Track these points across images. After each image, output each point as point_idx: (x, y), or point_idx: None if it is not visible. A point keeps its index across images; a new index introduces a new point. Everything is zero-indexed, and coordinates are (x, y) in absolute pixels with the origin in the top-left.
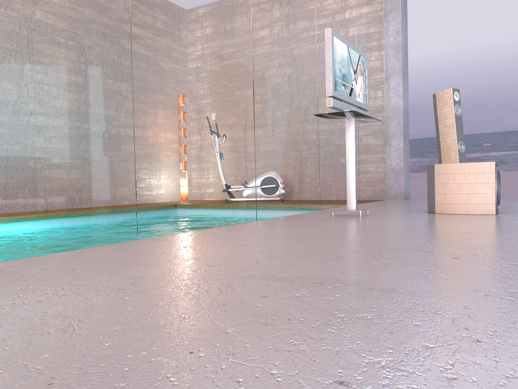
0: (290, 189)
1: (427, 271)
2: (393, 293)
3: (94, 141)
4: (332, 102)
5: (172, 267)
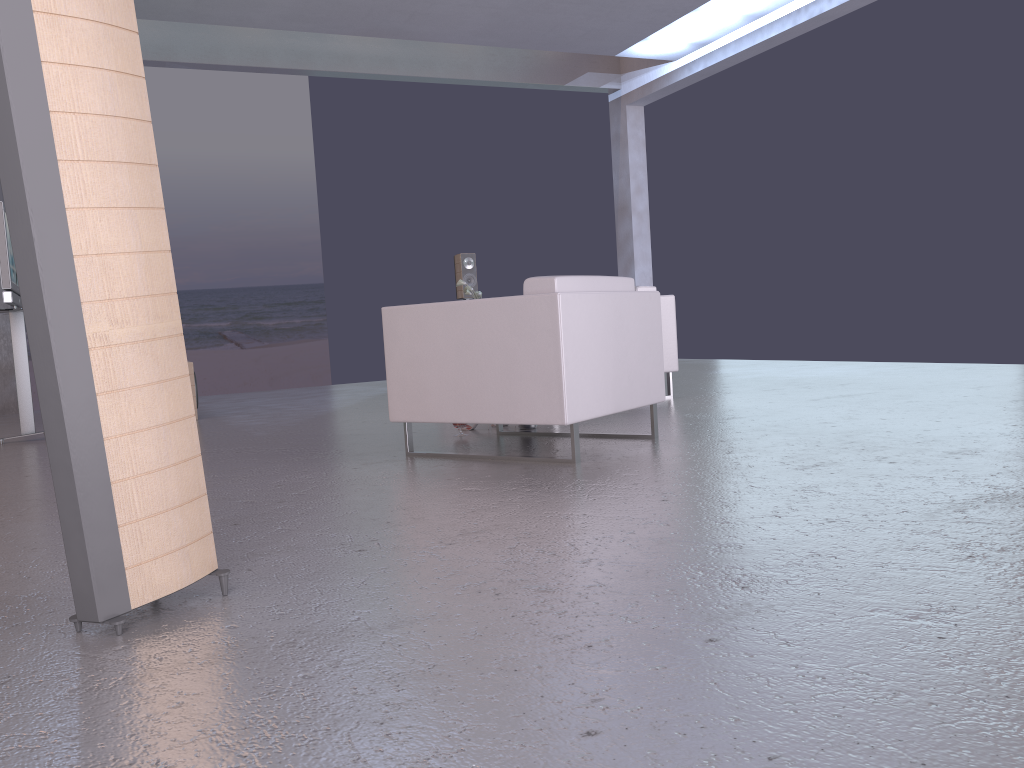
0: None
1: (236, 460)
2: (240, 469)
3: None
4: (12, 297)
5: (30, 493)
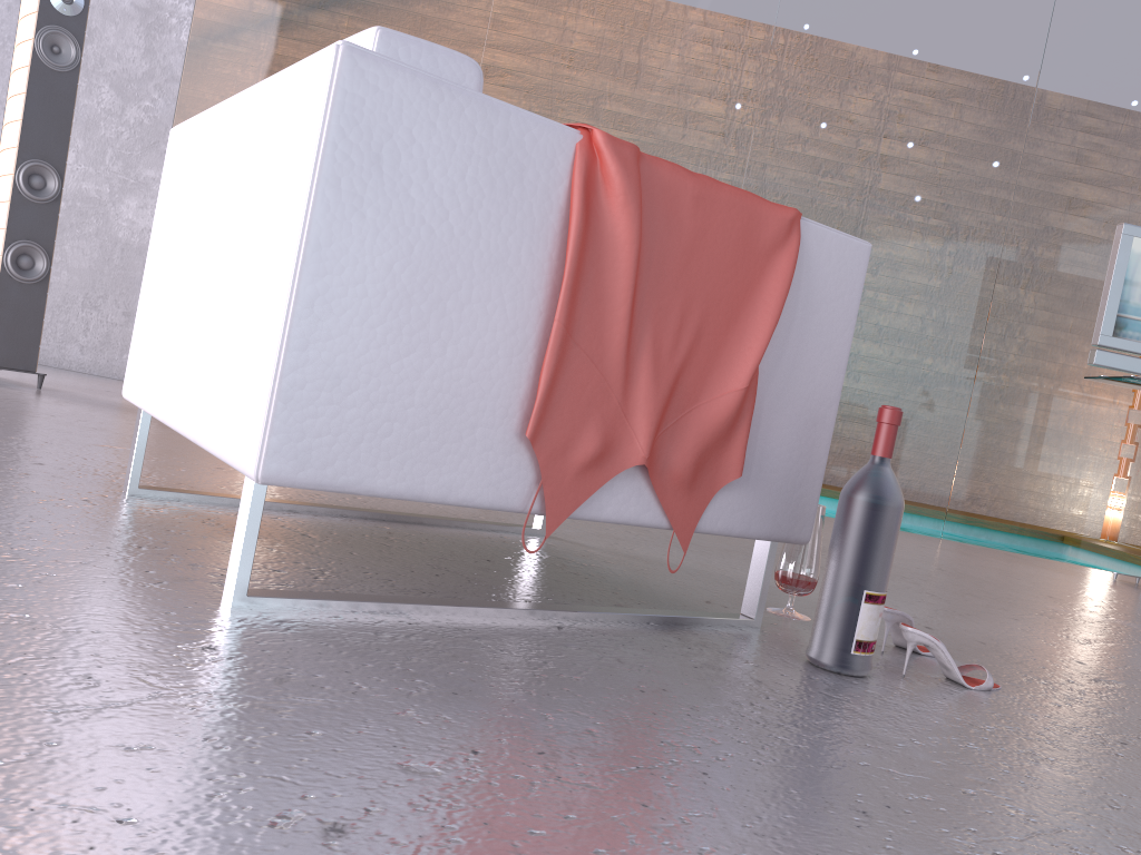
0: (1068, 512)
1: None
2: None
3: None
4: (1094, 357)
5: None
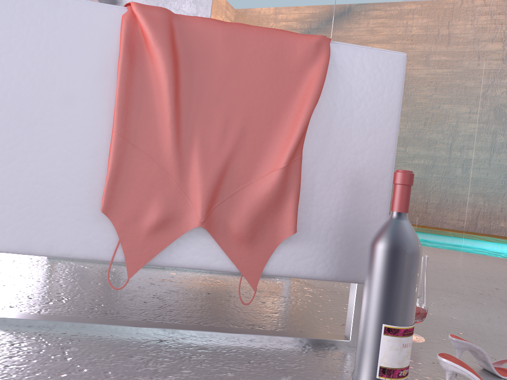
0: None
1: None
2: None
3: (433, 183)
4: None
5: None
